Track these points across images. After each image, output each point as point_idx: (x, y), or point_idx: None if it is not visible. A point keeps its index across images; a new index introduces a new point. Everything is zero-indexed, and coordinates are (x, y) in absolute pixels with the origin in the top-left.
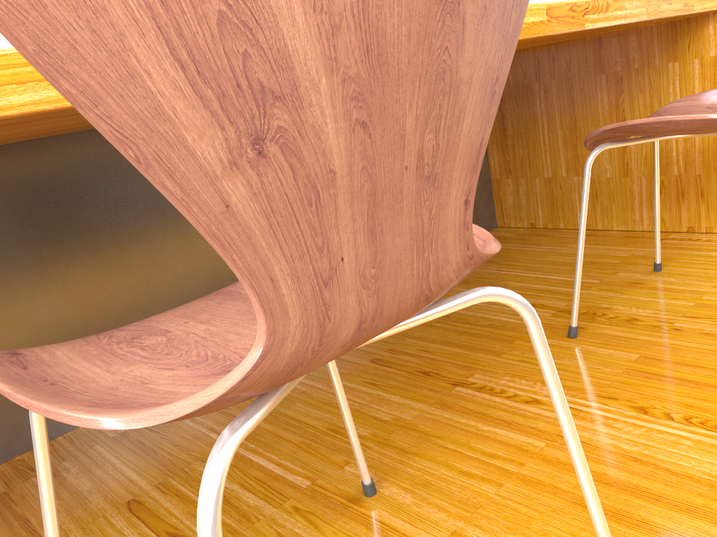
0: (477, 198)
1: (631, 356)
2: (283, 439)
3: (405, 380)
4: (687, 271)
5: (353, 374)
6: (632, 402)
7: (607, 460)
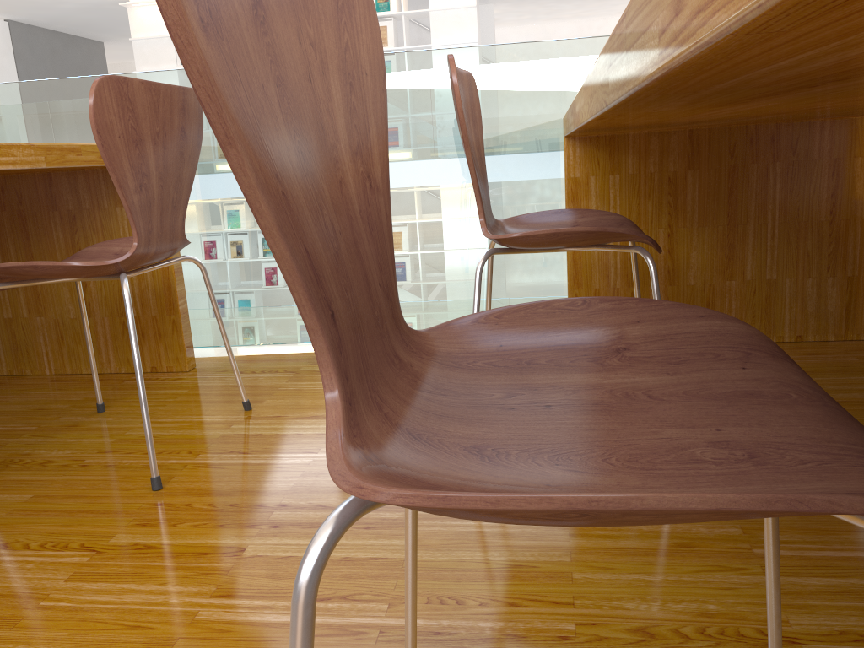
0: None
1: (25, 497)
2: None
3: None
4: (129, 410)
5: None
6: None
7: None
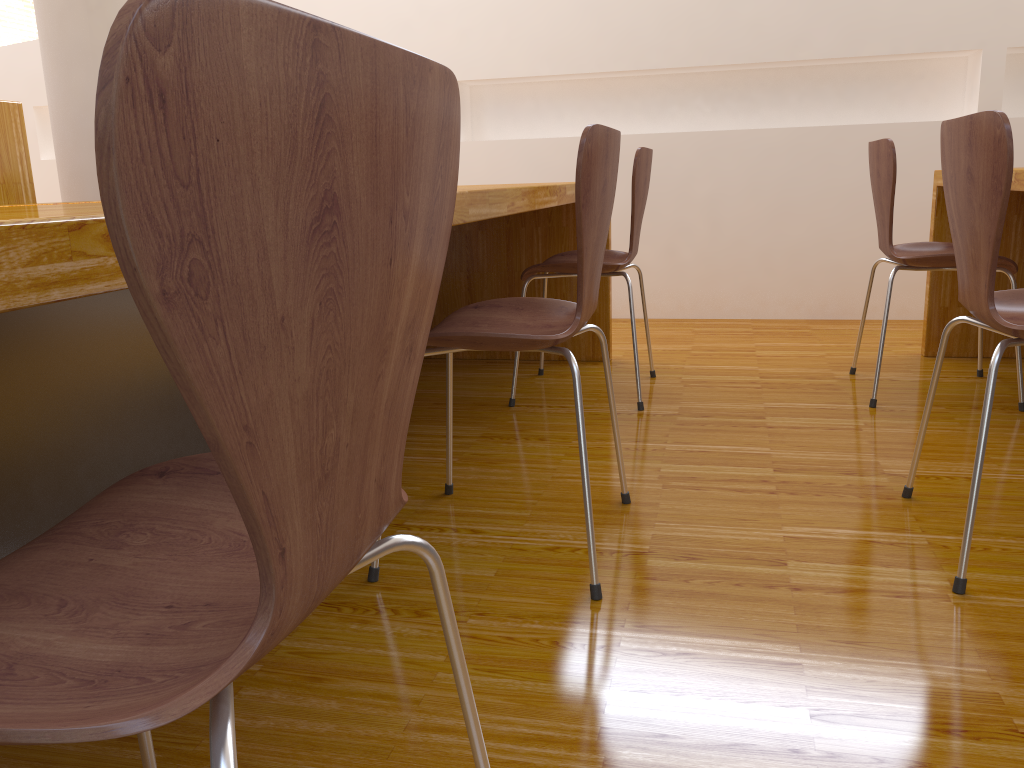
0: None
1: None
2: None
3: None
4: None
5: None
6: None
7: None
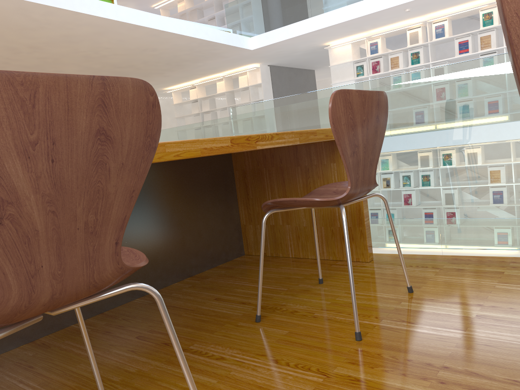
0: (231, 236)
1: (284, 332)
2: (65, 385)
3: (153, 348)
4: (336, 284)
5: (122, 345)
6: (273, 357)
7: (245, 388)
